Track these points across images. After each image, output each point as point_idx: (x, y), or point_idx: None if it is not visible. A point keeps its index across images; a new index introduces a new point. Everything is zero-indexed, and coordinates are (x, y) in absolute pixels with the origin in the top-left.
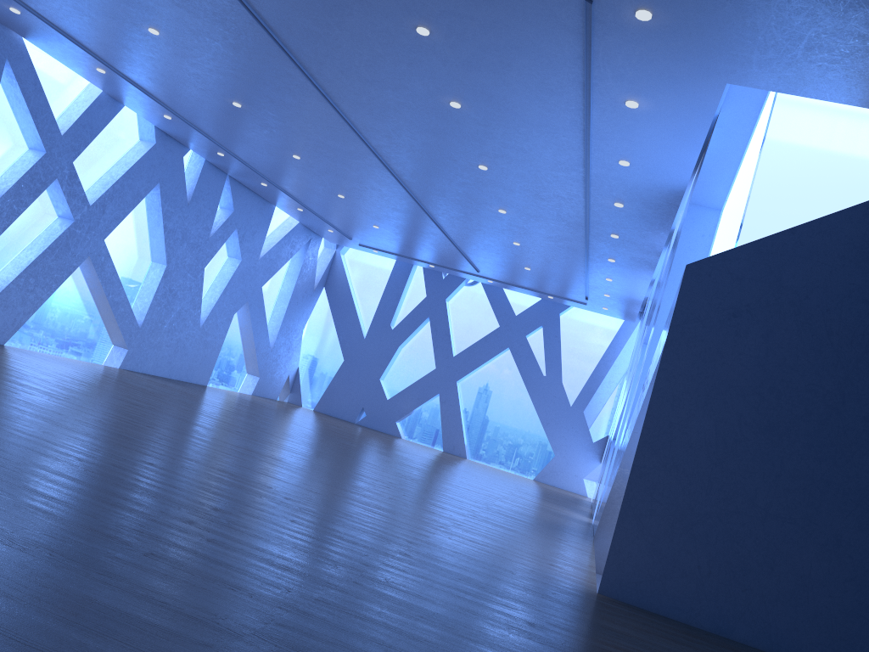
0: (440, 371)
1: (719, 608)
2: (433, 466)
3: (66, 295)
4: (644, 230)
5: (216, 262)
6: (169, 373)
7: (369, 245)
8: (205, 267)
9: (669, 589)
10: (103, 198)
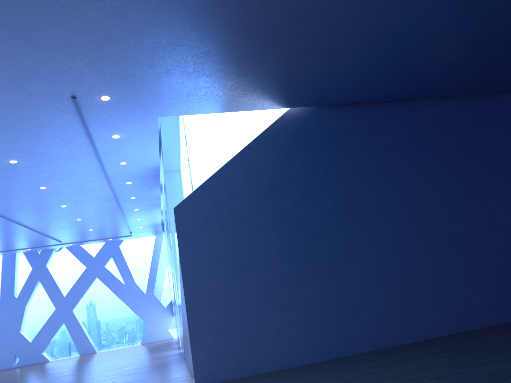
0: (59, 309)
1: (251, 362)
2: (78, 368)
3: None
4: (147, 190)
5: None
6: None
7: None
8: None
9: (227, 366)
10: None
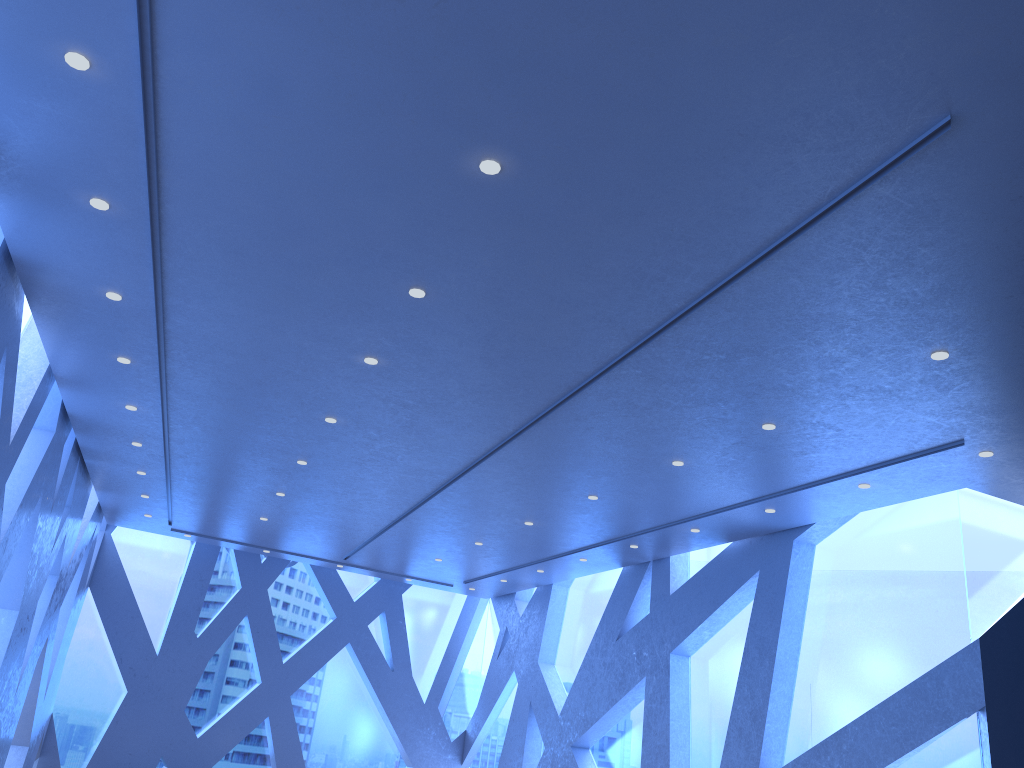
0: (267, 685)
1: None
2: None
3: None
4: (680, 545)
5: None
6: None
7: (191, 530)
8: None
9: None
10: (9, 529)
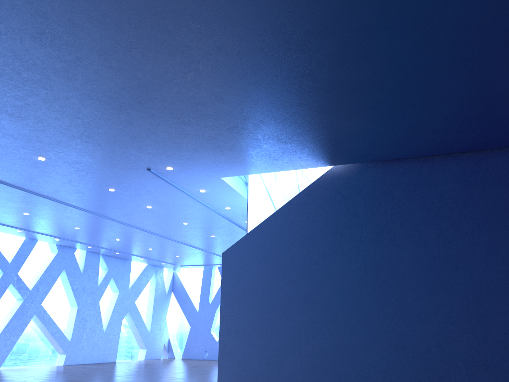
0: None
1: None
2: None
3: (28, 336)
4: None
5: (107, 297)
6: (92, 360)
7: (184, 264)
8: (101, 301)
9: None
10: (36, 285)
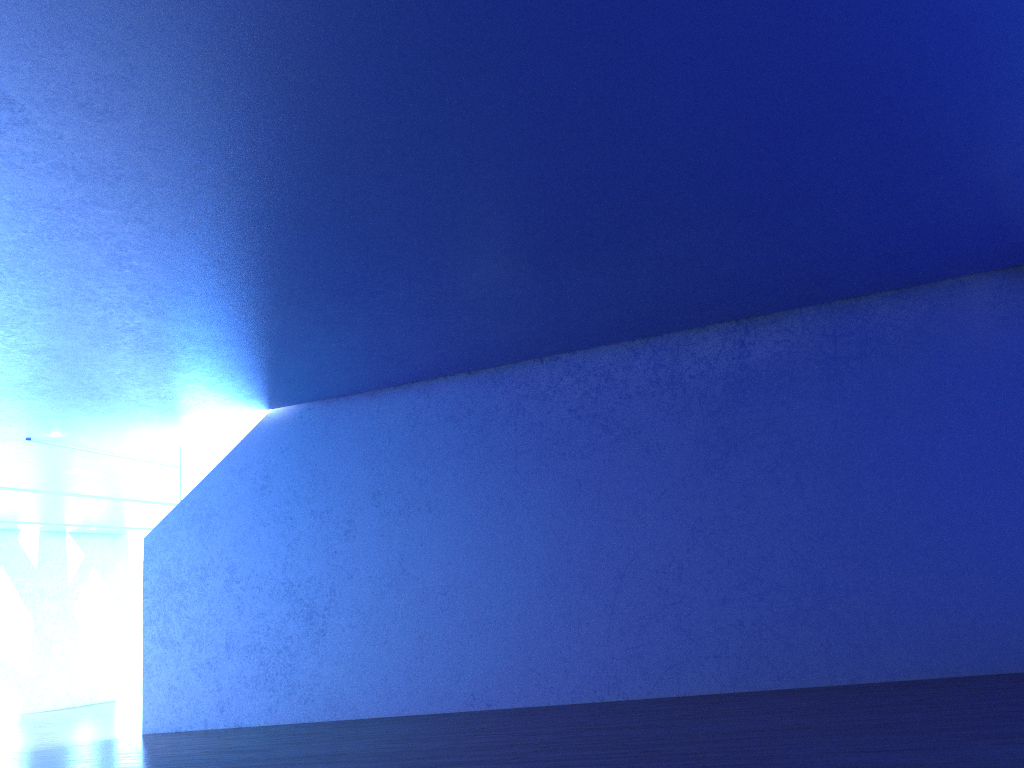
0: None
1: (194, 715)
2: None
3: None
4: None
5: (90, 599)
6: (71, 703)
7: None
8: (80, 607)
9: (172, 716)
10: None
